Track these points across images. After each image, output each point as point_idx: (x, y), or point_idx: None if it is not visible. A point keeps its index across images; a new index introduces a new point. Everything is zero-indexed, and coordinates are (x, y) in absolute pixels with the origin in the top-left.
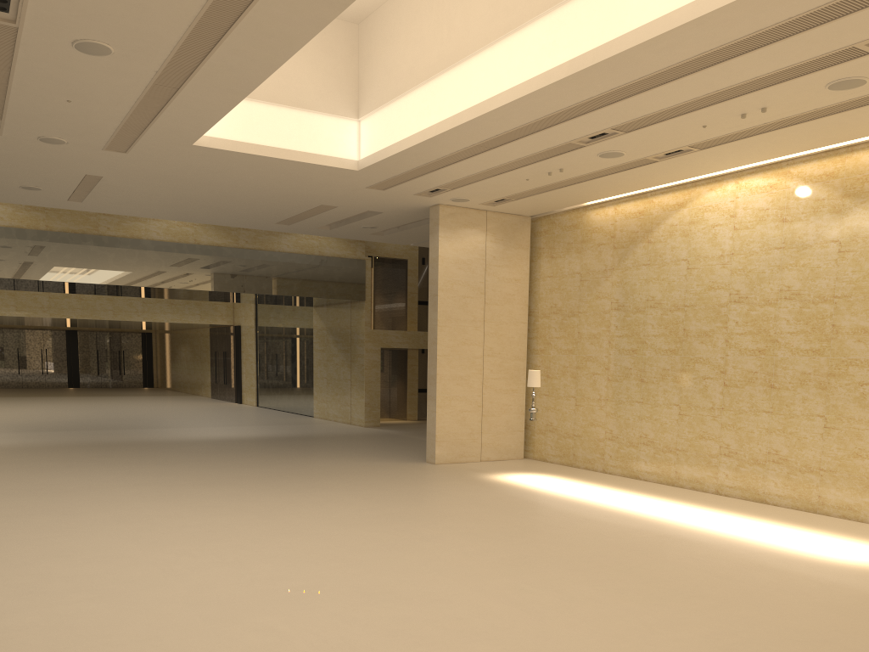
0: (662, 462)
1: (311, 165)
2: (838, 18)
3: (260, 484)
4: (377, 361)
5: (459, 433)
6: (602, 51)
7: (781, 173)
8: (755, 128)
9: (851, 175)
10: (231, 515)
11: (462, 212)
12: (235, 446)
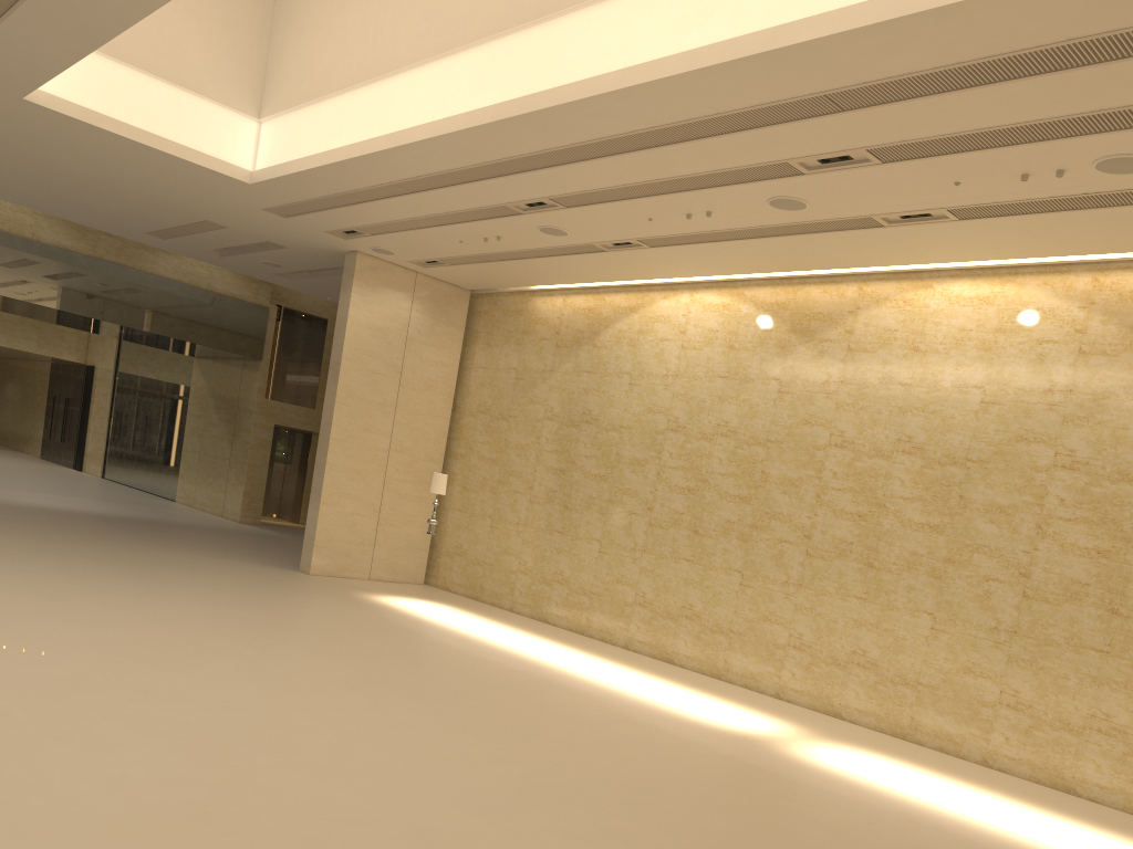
0: (574, 605)
1: (189, 164)
2: (766, 126)
3: (63, 563)
4: (267, 440)
5: (346, 540)
6: (530, 102)
7: (735, 293)
8: (704, 234)
9: (800, 309)
10: (3, 591)
11: (385, 267)
12: (48, 517)
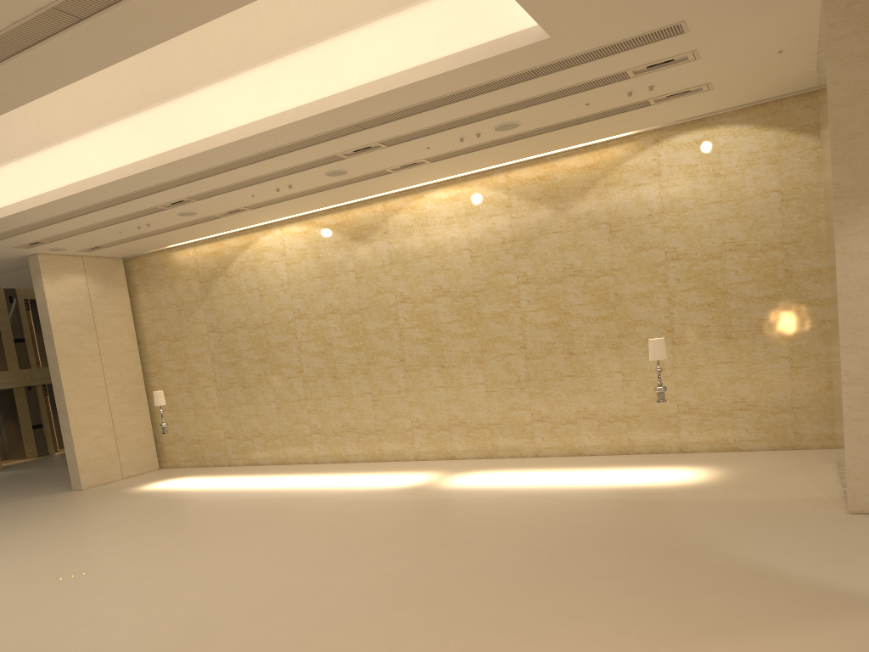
0: (272, 447)
1: None
2: (323, 142)
3: None
4: None
5: (99, 457)
6: (176, 153)
7: (309, 223)
8: (287, 196)
9: (353, 225)
10: None
11: (60, 259)
12: None
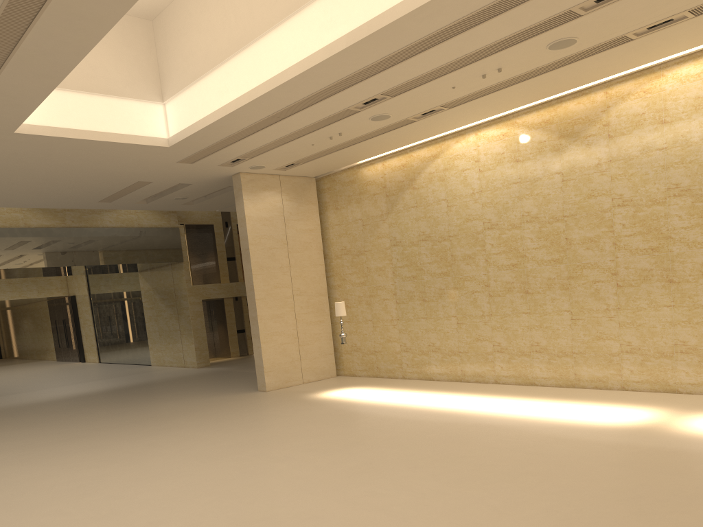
0: (449, 363)
1: (127, 145)
2: None
3: (118, 432)
4: (200, 311)
5: (282, 362)
6: (375, 22)
7: (509, 124)
8: (491, 87)
9: (563, 120)
10: (97, 467)
11: (259, 178)
12: (87, 400)
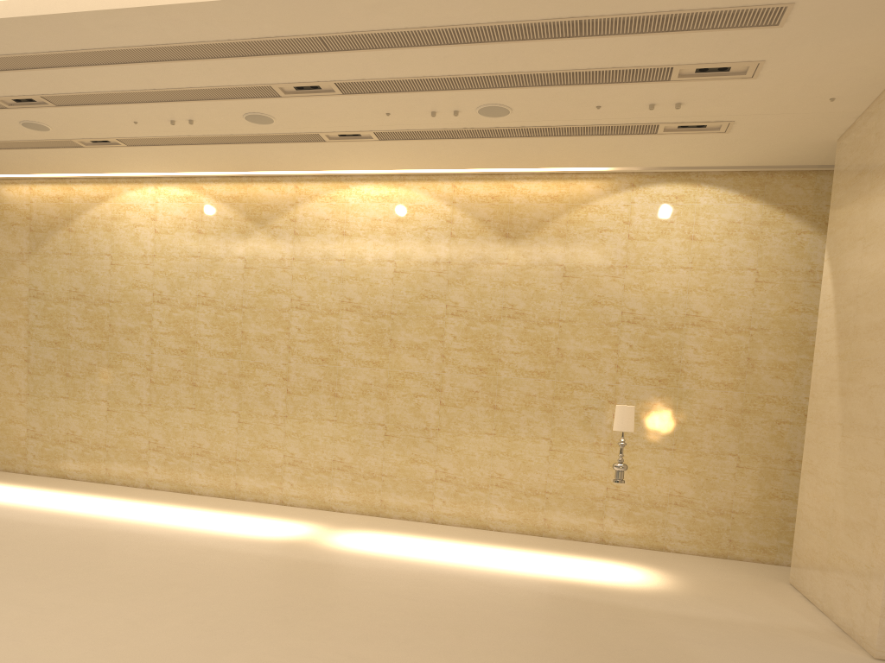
0: (92, 459)
1: None
2: (266, 55)
3: None
4: None
5: None
6: (46, 4)
7: (195, 187)
8: (180, 138)
9: (252, 202)
10: None
11: None
12: None
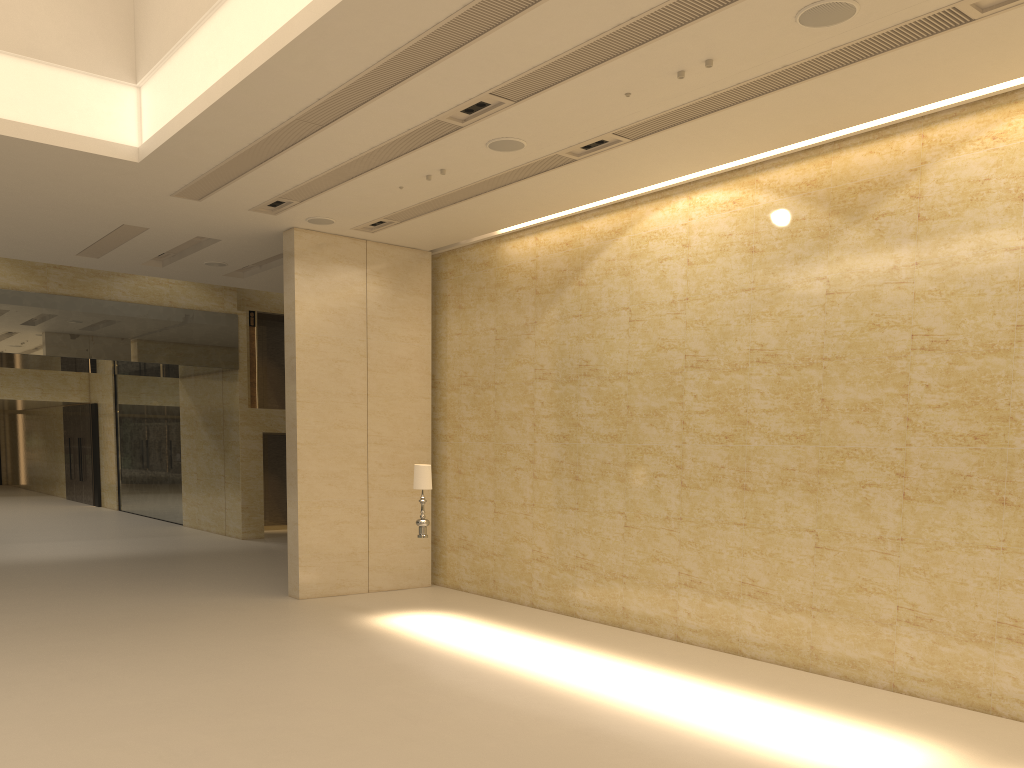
0: (605, 593)
1: (60, 151)
2: None
3: None
4: (258, 450)
5: (335, 553)
6: None
7: (747, 183)
8: (703, 102)
9: (840, 183)
10: None
11: (329, 241)
12: (23, 575)
